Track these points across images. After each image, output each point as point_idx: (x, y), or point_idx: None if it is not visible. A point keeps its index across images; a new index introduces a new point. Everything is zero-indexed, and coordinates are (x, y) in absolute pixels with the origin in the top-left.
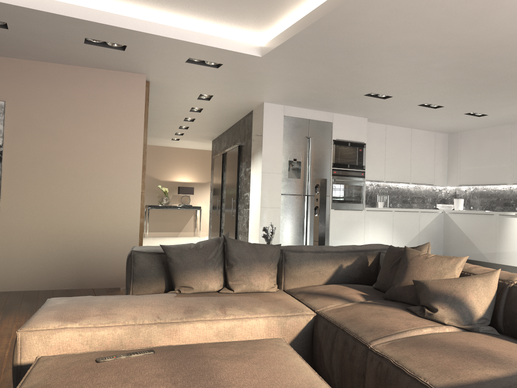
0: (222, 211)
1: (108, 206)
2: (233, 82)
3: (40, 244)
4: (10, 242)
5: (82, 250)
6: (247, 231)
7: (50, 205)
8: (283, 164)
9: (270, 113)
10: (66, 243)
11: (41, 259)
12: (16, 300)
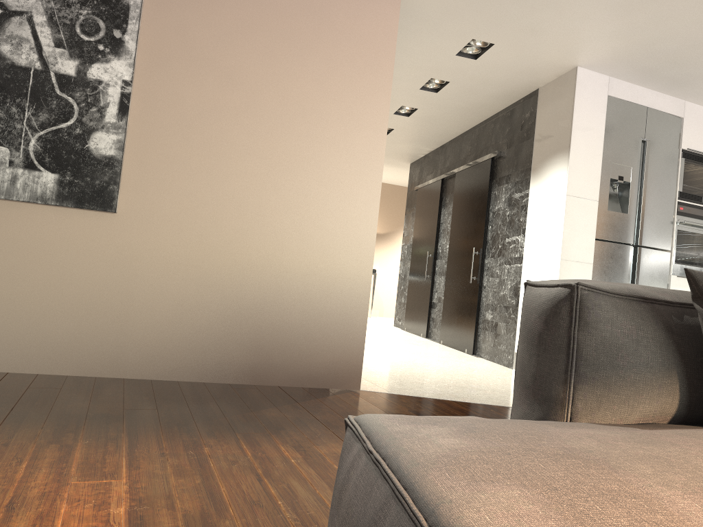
0: (435, 274)
1: (318, 224)
2: (564, 1)
3: (187, 289)
4: (131, 278)
5: (264, 308)
6: (515, 305)
7: (210, 212)
8: (602, 185)
9: (587, 88)
10: (235, 290)
11: (187, 320)
12: (144, 399)
